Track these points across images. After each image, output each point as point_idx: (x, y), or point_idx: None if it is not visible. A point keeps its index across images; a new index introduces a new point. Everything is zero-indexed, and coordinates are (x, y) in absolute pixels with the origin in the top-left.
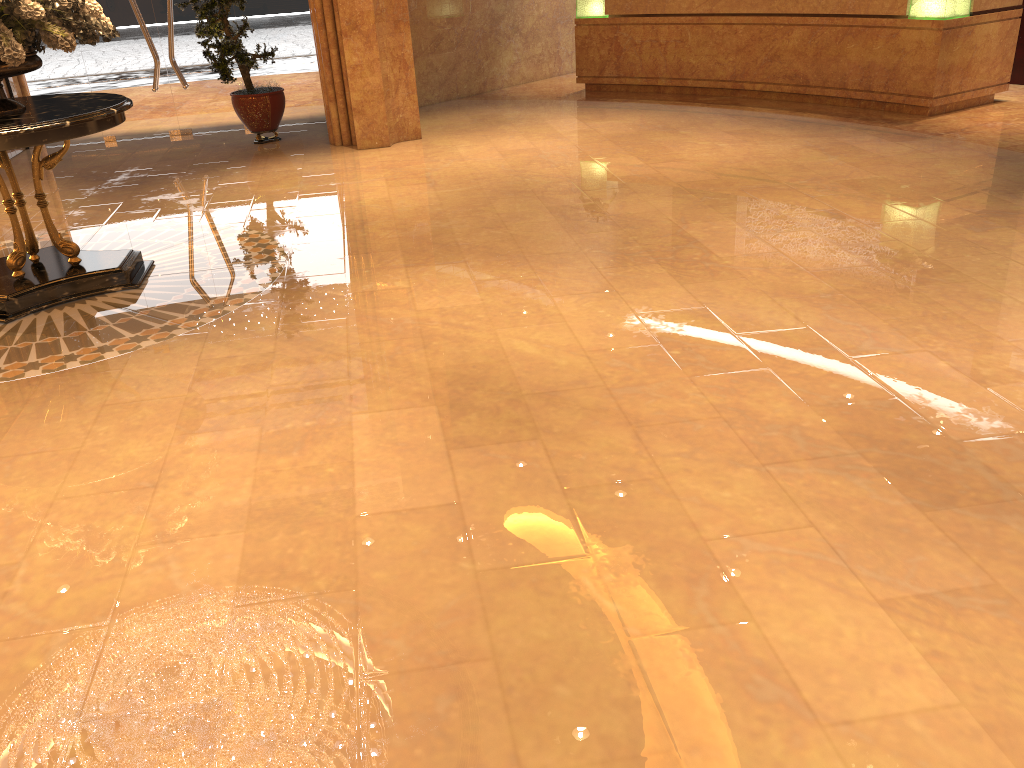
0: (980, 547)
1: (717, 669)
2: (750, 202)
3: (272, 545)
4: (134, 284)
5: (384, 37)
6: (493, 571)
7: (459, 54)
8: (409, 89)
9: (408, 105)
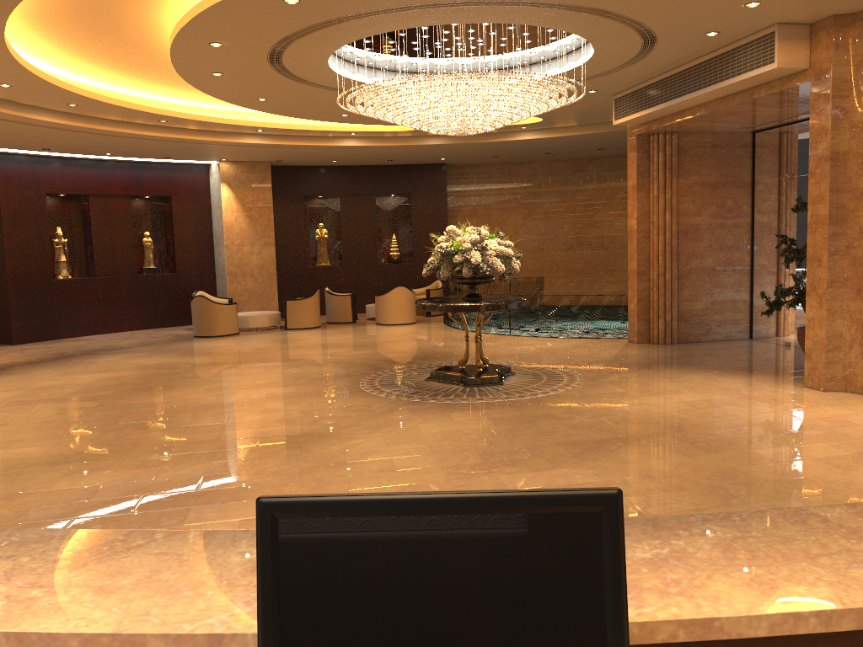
0: (111, 500)
1: (98, 467)
2: (665, 488)
3: (214, 425)
4: (465, 385)
5: (844, 300)
6: (173, 445)
7: None
8: (862, 349)
9: (859, 362)
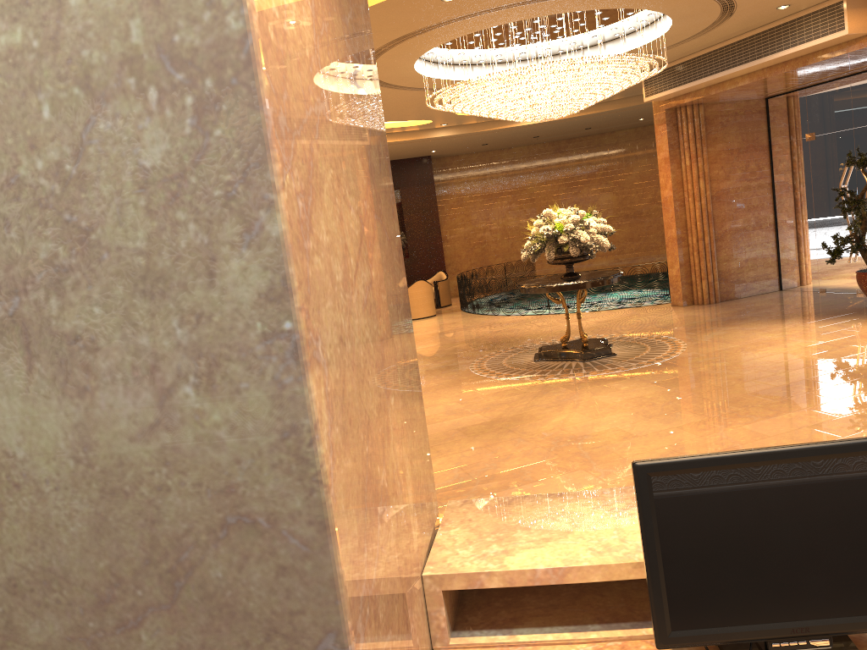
0: None
1: None
2: None
3: None
4: (583, 359)
5: None
6: None
7: None
8: None
9: None
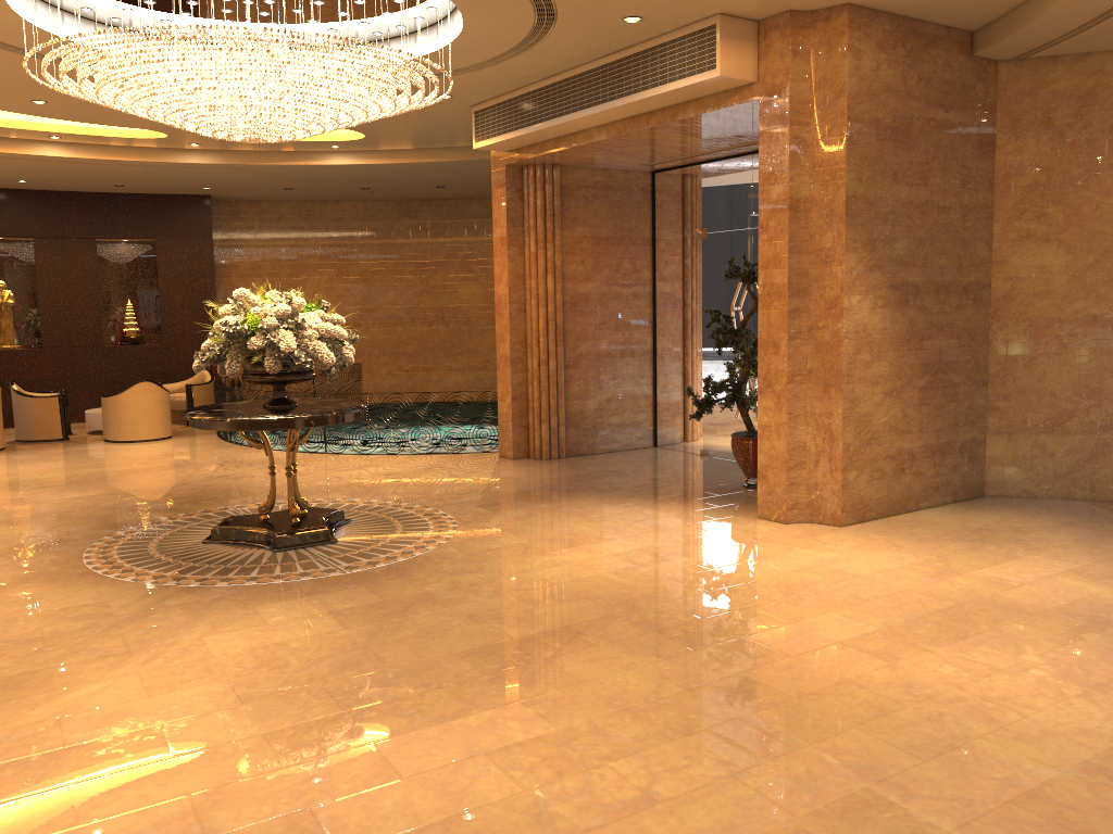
0: None
1: None
2: (662, 732)
3: None
4: (274, 548)
5: (808, 400)
6: None
7: (1106, 441)
8: (832, 464)
9: (829, 482)
